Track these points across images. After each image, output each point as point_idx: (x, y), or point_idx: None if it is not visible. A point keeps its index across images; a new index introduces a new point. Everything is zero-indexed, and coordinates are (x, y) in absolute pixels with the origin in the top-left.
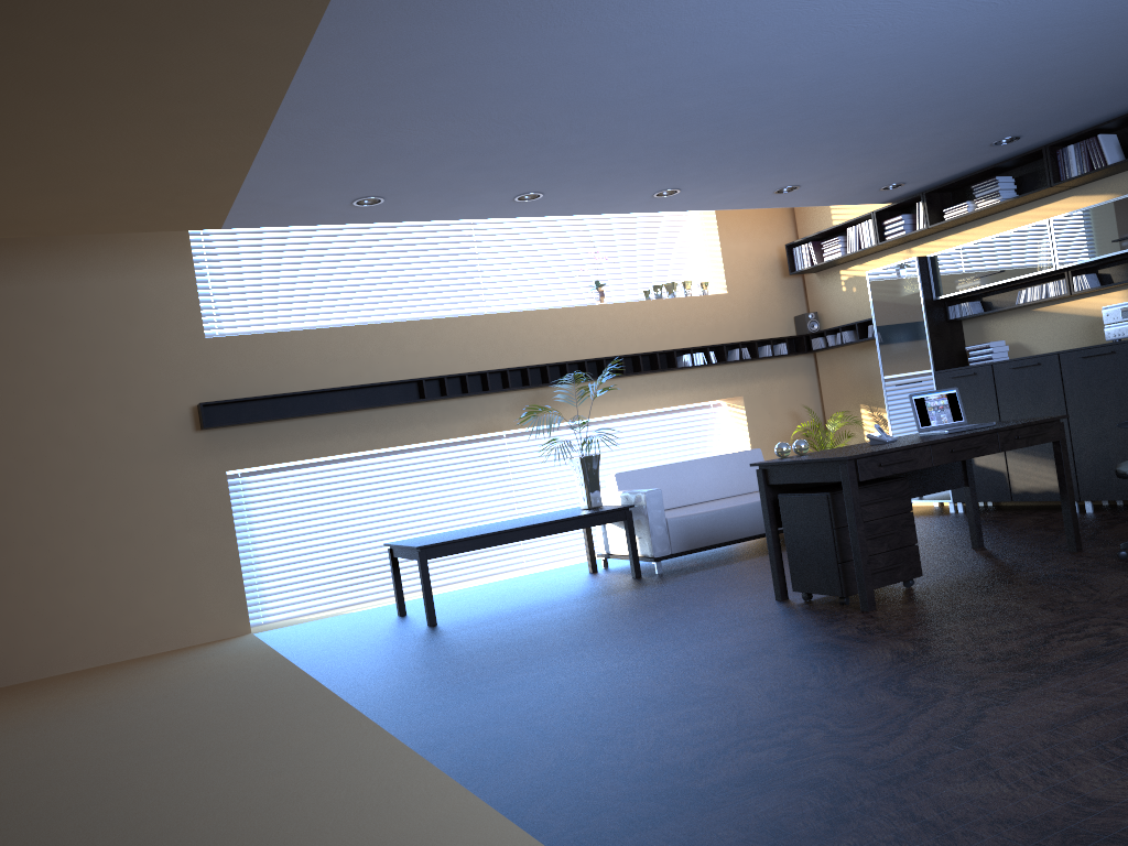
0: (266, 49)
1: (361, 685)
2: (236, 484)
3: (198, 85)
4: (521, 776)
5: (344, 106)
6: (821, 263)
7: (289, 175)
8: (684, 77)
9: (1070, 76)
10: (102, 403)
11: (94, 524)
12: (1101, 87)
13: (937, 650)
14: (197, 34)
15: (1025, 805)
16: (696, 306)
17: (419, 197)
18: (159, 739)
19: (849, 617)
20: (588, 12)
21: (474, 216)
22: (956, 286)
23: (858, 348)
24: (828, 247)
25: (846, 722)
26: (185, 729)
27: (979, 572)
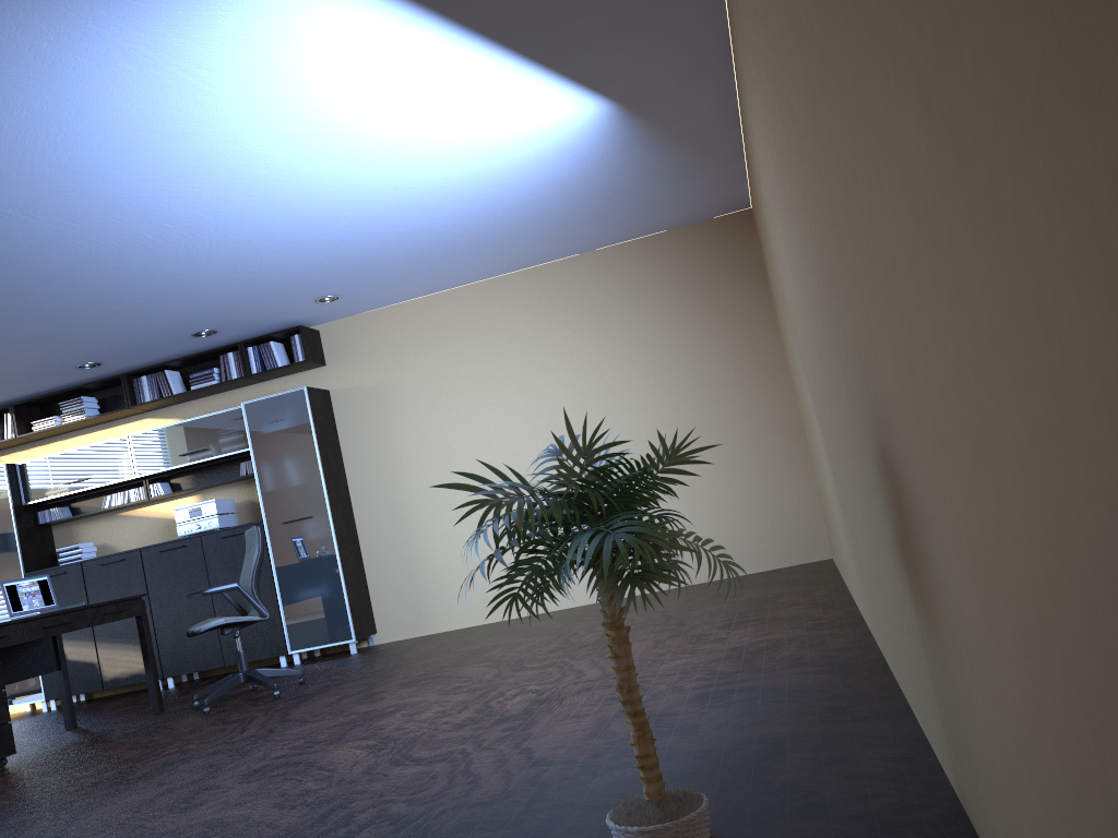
0: None
1: None
2: None
3: None
4: None
5: None
6: None
7: None
8: None
9: (140, 318)
10: None
11: None
12: (165, 331)
13: (34, 796)
14: None
15: None
16: None
17: None
18: None
19: None
20: None
21: None
22: (46, 492)
23: None
24: None
25: None
26: None
27: (74, 742)
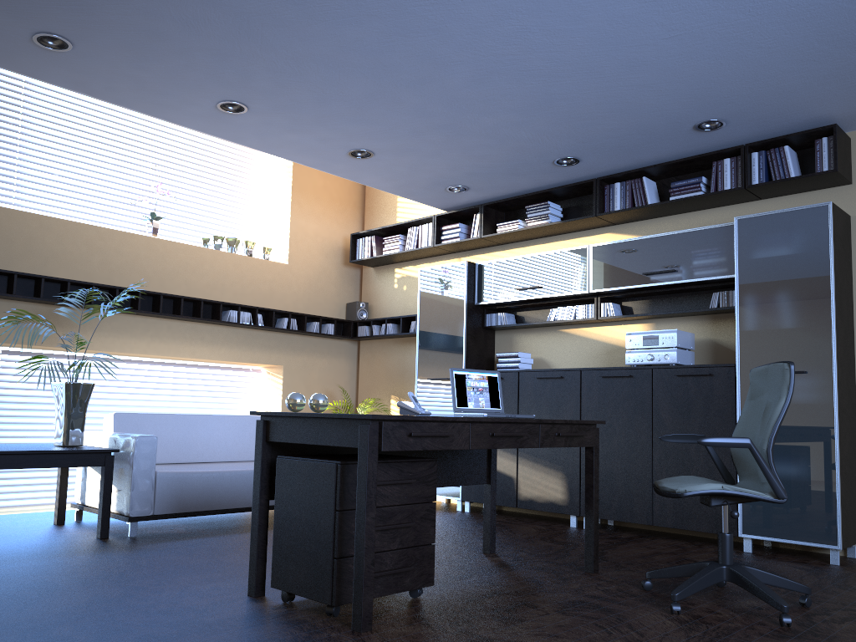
0: None
1: None
2: None
3: None
4: None
5: None
6: (380, 256)
7: None
8: None
9: (651, 83)
10: None
11: None
12: (667, 115)
13: None
14: None
15: None
16: (255, 268)
17: None
18: None
19: (334, 640)
20: None
21: None
22: (497, 295)
23: (399, 342)
24: (389, 242)
25: None
26: None
27: (496, 586)
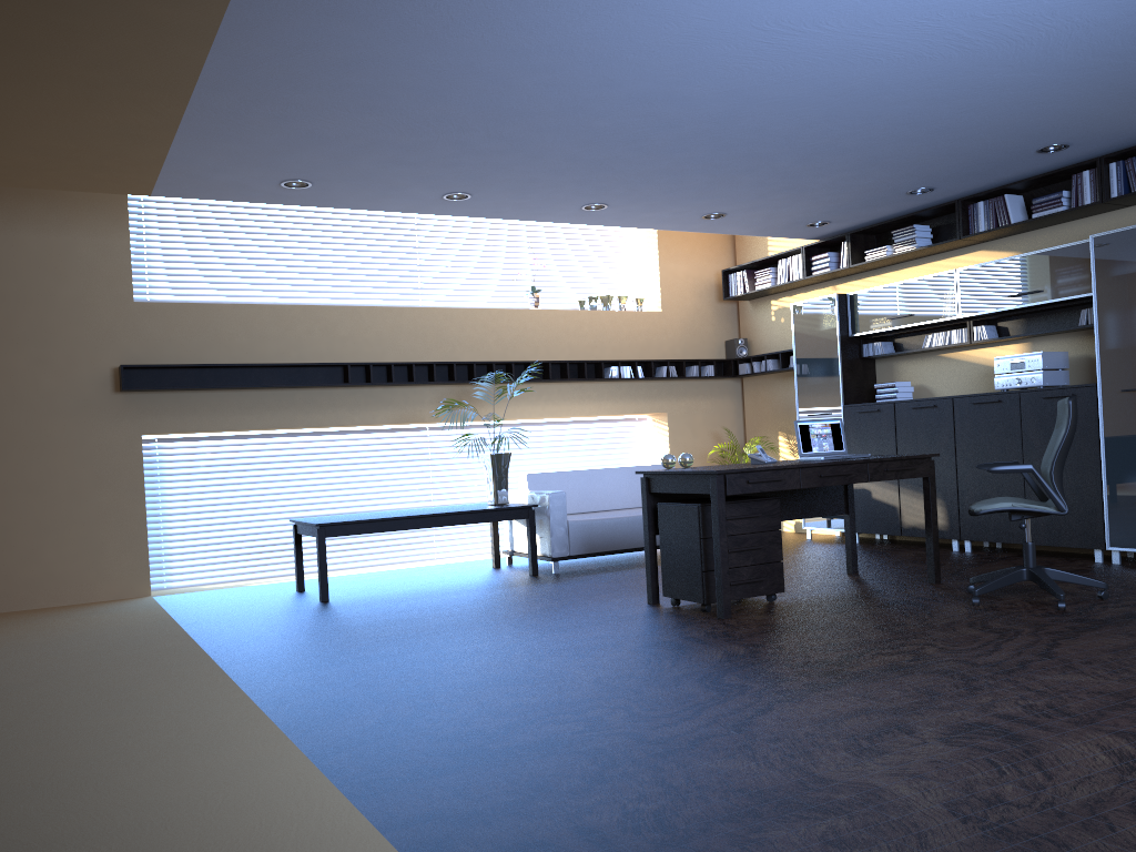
0: (176, 27)
1: (234, 647)
2: (152, 448)
3: (114, 54)
4: (342, 730)
5: (260, 89)
6: (752, 292)
7: (213, 150)
8: (592, 97)
9: (968, 136)
10: (23, 356)
11: (2, 474)
12: (1001, 149)
13: (764, 654)
14: (108, 7)
15: (761, 779)
16: (629, 321)
17: (347, 185)
18: (23, 679)
19: (704, 622)
20: (488, 27)
21: (405, 210)
22: (870, 326)
23: (781, 377)
24: (761, 276)
25: (650, 706)
26: (52, 672)
27: (841, 594)
